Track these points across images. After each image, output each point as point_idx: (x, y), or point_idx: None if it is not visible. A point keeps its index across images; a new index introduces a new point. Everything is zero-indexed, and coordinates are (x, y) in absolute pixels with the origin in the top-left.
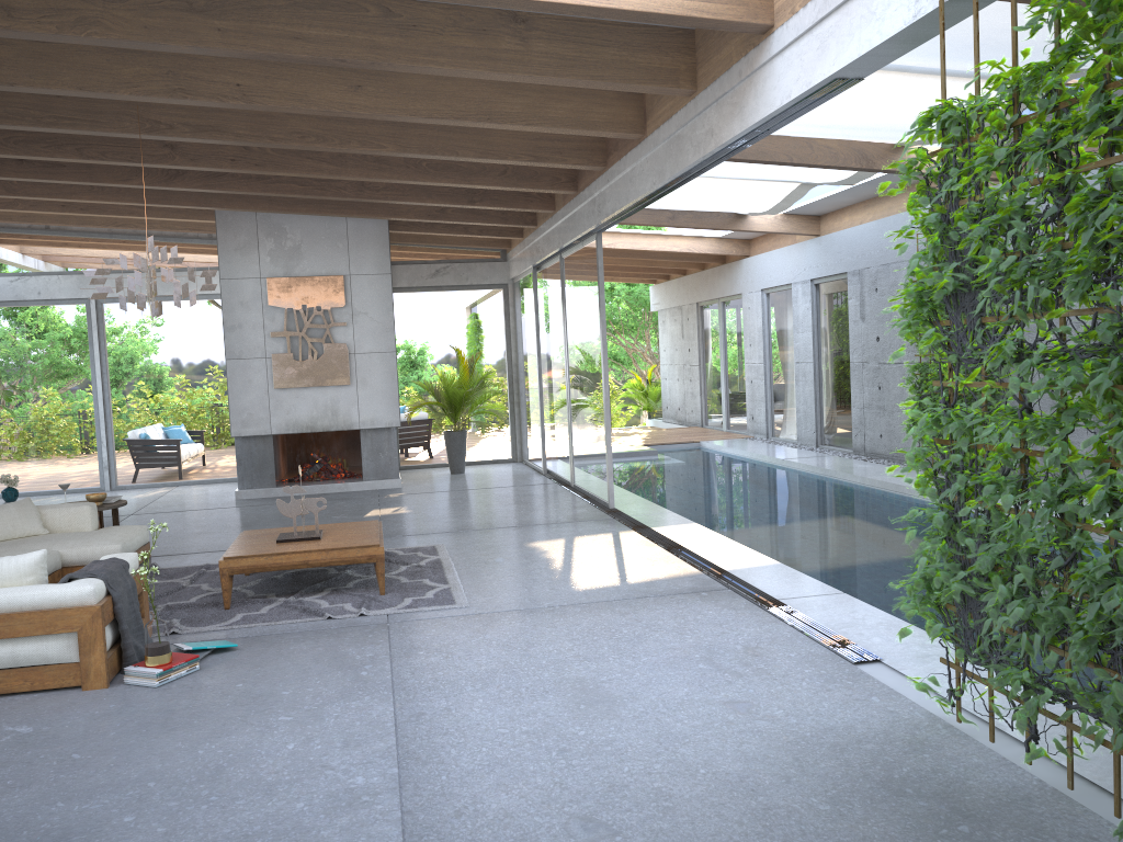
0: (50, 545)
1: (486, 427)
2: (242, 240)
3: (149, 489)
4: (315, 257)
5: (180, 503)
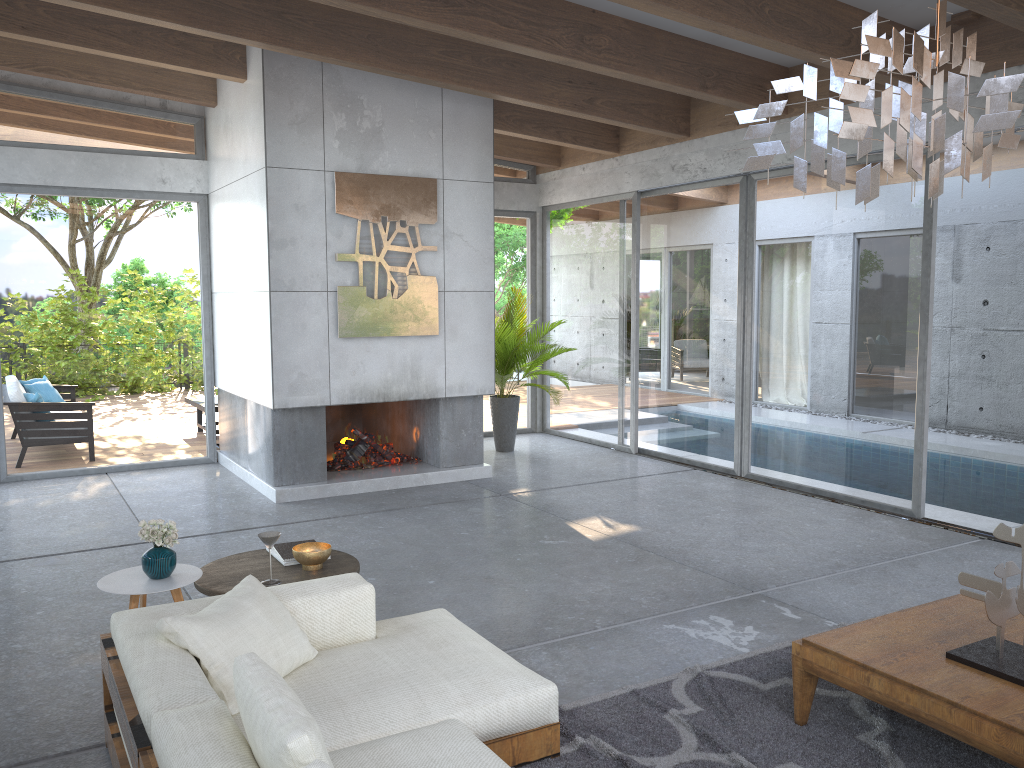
0: (417, 703)
1: (555, 392)
2: (301, 111)
3: (68, 480)
4: (399, 148)
5: (193, 513)
